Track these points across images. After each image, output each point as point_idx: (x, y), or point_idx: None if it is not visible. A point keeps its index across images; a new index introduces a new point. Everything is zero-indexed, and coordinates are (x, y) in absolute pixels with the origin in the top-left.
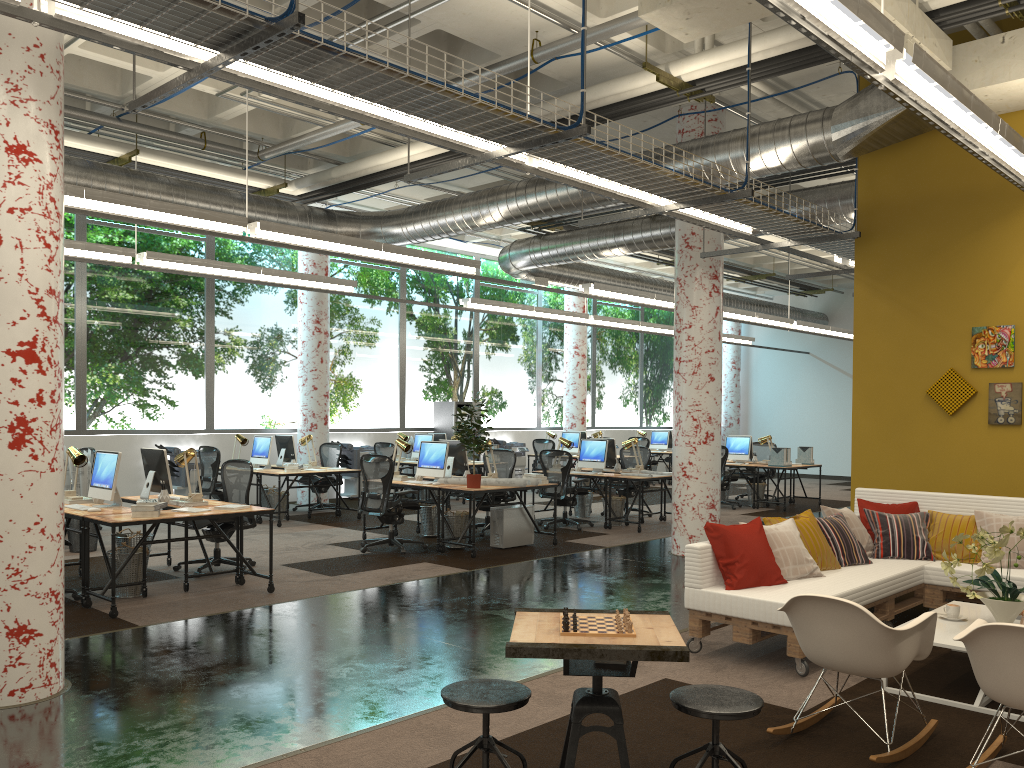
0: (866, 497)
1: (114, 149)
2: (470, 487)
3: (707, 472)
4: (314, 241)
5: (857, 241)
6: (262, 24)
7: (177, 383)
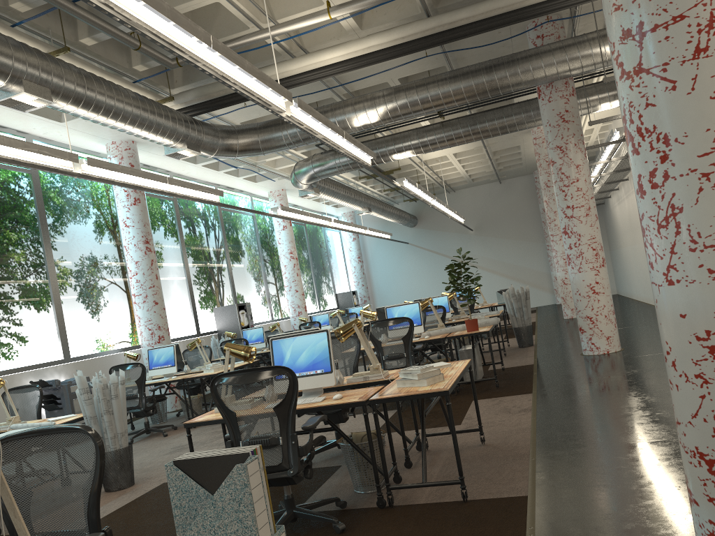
0: None
1: (36, 47)
2: (474, 330)
3: (608, 287)
4: (314, 125)
5: None
6: None
7: (32, 316)
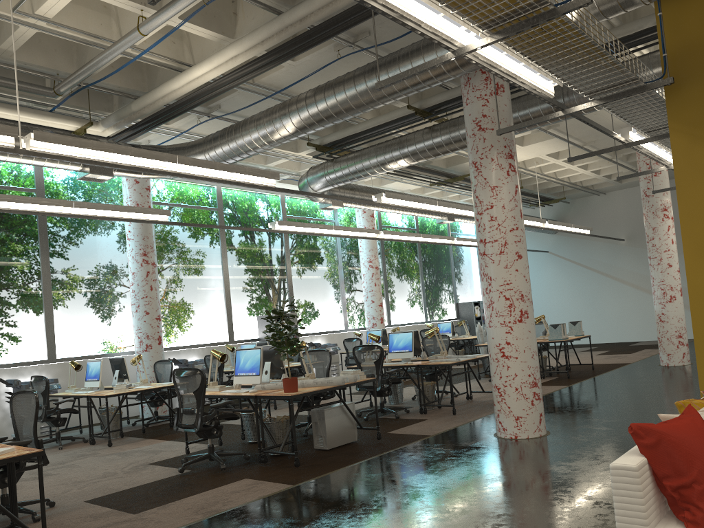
0: None
1: None
2: (287, 392)
3: (526, 350)
4: (102, 154)
5: (667, 90)
6: None
7: (16, 320)
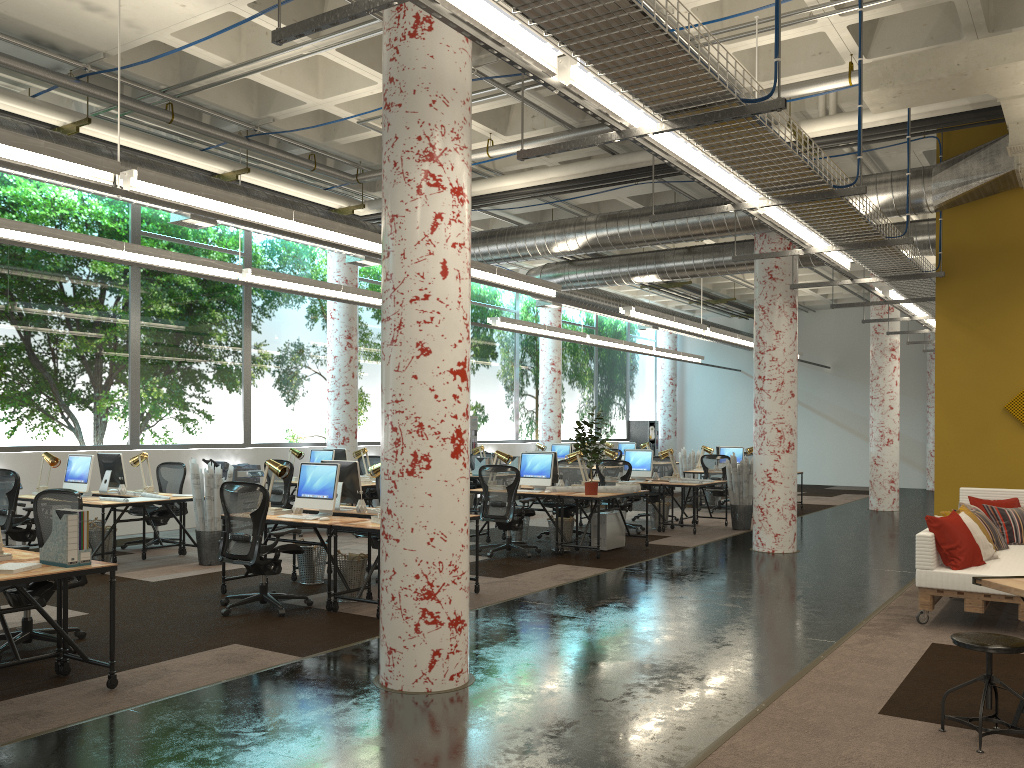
0: (970, 495)
1: (223, 166)
2: (590, 494)
3: (789, 477)
4: None
5: (938, 279)
6: (732, 103)
7: (218, 397)
